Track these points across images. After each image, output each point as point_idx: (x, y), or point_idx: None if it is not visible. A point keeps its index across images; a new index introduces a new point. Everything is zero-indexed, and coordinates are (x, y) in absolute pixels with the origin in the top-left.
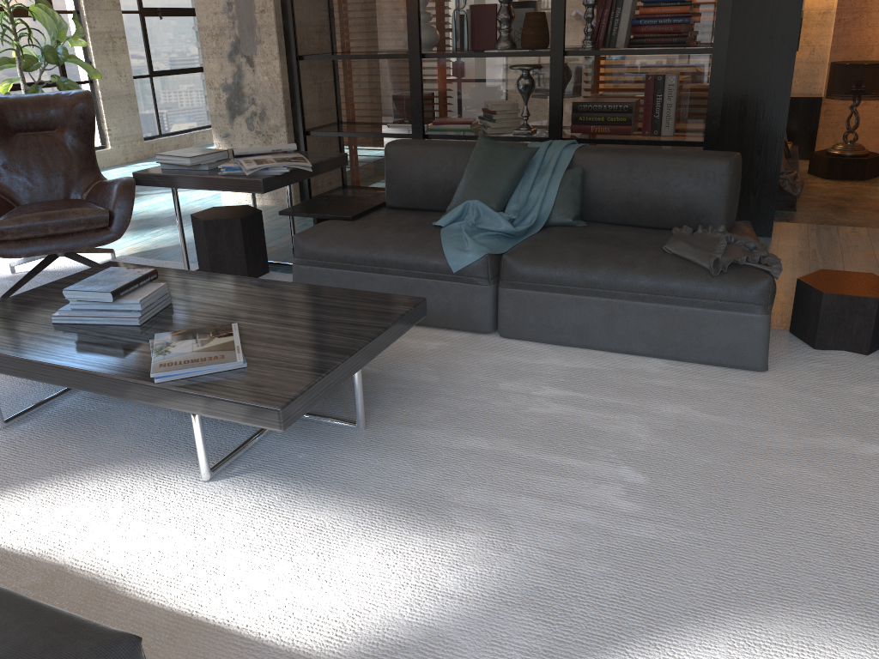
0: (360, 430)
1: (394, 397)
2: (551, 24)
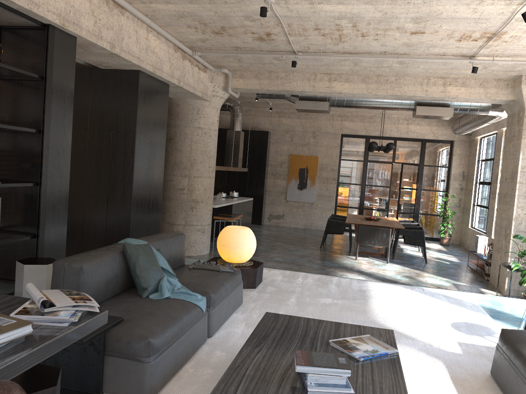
0: None
1: None
2: None
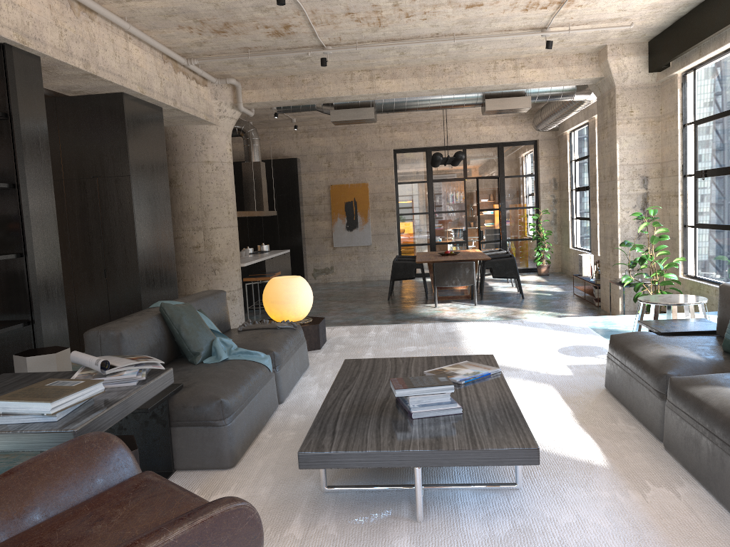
0: None
1: None
2: None
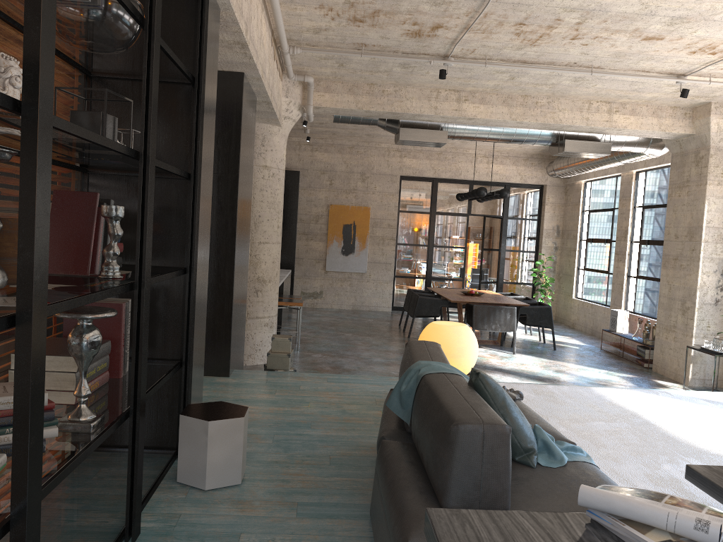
0: None
1: None
2: (146, 244)
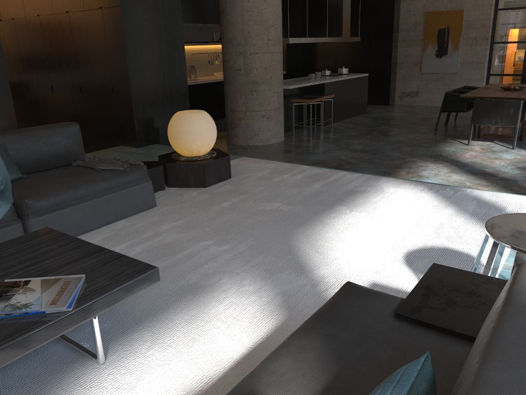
0: None
1: None
2: None
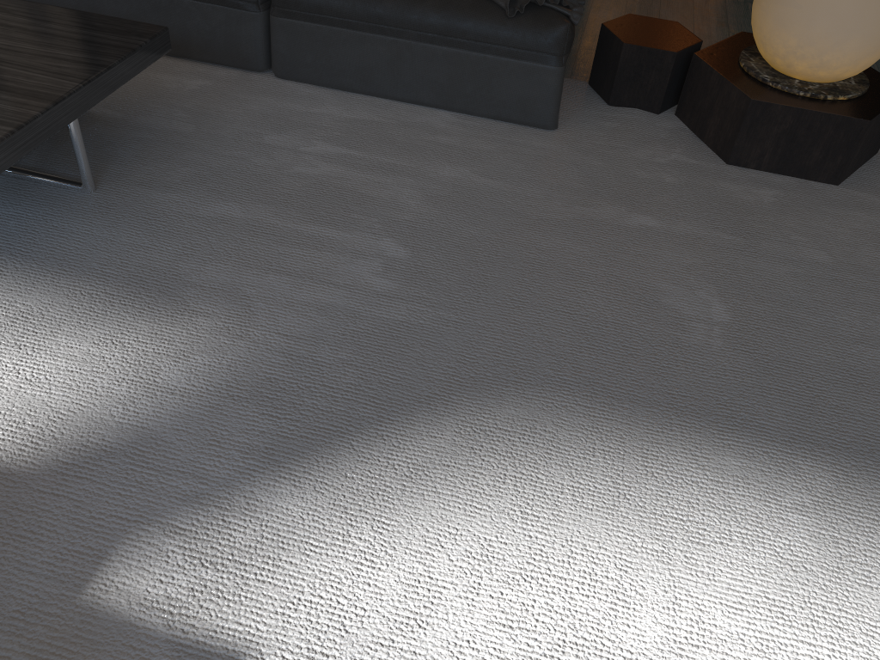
0: (89, 192)
1: (136, 151)
2: None
